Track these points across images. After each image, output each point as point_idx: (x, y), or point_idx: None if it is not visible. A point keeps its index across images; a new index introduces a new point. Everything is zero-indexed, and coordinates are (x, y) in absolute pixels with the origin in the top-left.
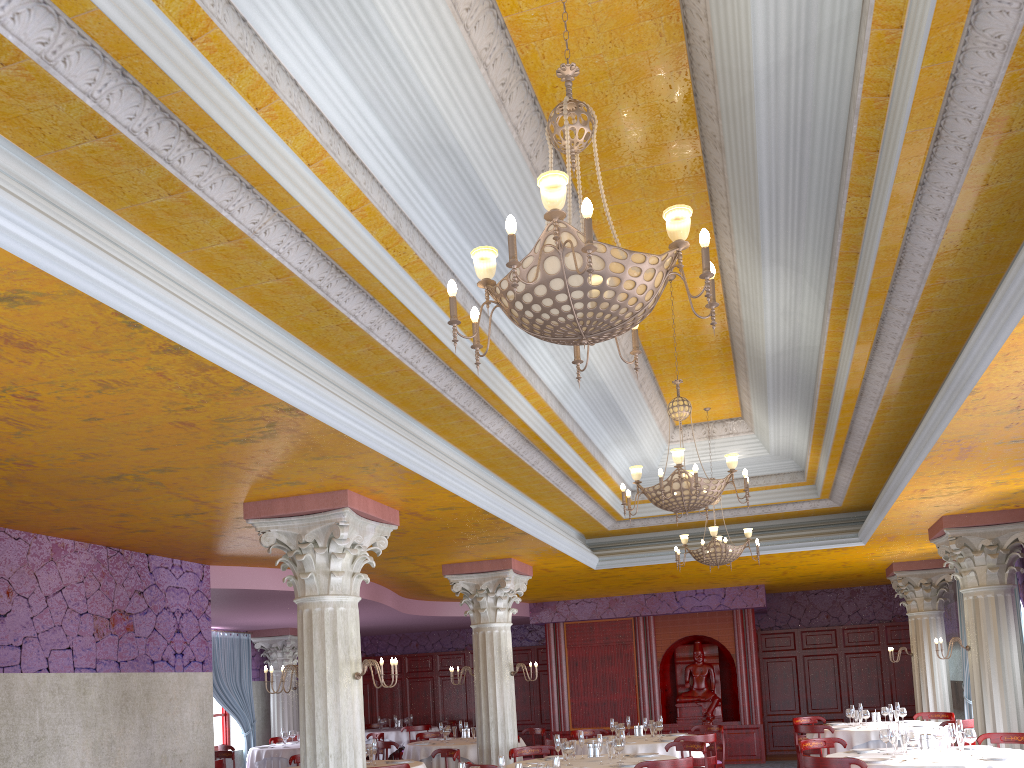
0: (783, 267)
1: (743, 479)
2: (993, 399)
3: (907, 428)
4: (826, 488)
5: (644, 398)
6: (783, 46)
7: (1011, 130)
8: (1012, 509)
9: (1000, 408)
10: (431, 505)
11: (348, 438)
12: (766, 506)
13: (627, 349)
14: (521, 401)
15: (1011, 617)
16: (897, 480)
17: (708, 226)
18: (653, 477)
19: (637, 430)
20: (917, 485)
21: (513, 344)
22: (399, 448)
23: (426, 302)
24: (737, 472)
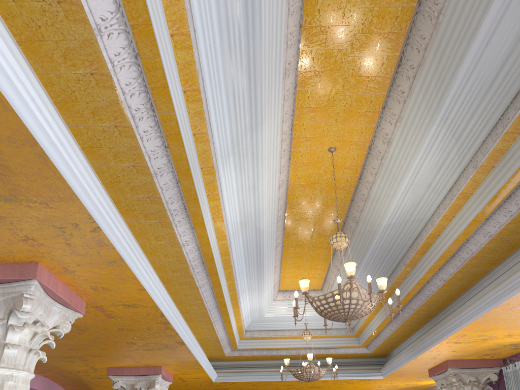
0: (445, 129)
1: (316, 330)
2: None
3: (459, 292)
4: (369, 339)
5: (274, 259)
6: None
7: None
8: (487, 359)
9: None
10: (117, 299)
11: (48, 163)
12: (328, 348)
13: (279, 212)
14: (209, 221)
15: None
16: (452, 326)
17: (380, 99)
18: (260, 323)
19: (265, 282)
20: (466, 330)
21: (217, 160)
22: (104, 209)
23: (165, 40)
24: (313, 325)
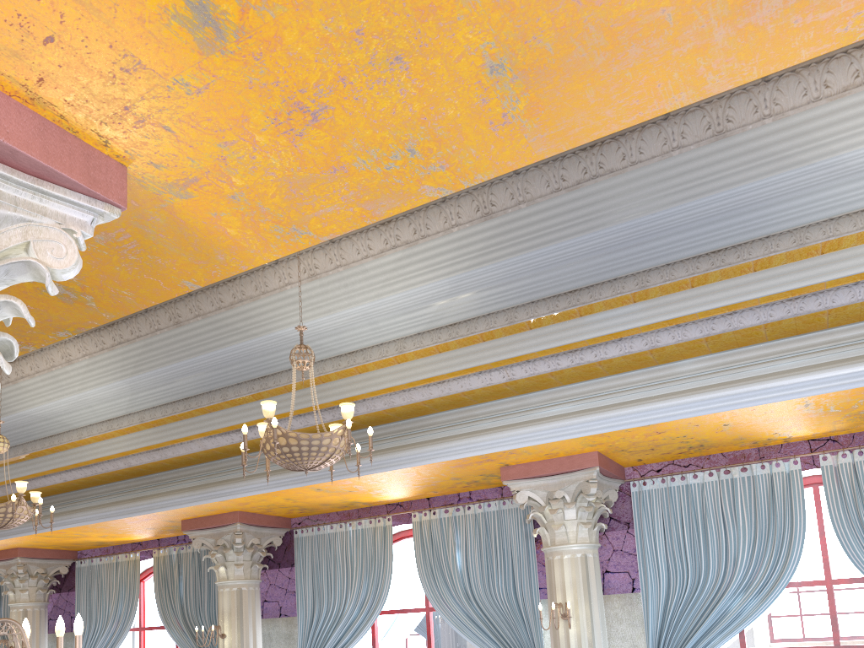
0: (128, 385)
1: None
2: (219, 505)
3: (71, 489)
4: None
5: None
6: (294, 334)
7: (353, 420)
8: (62, 550)
9: (210, 508)
10: None
11: None
12: None
13: None
14: None
15: (47, 625)
16: (57, 523)
17: None
18: None
19: None
20: (69, 529)
21: None
22: None
23: None
24: None
